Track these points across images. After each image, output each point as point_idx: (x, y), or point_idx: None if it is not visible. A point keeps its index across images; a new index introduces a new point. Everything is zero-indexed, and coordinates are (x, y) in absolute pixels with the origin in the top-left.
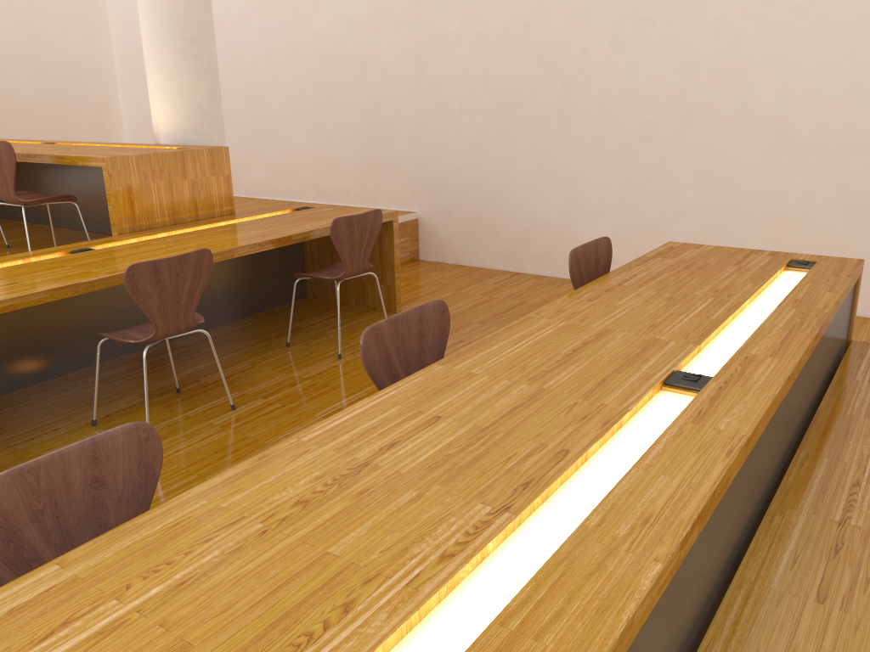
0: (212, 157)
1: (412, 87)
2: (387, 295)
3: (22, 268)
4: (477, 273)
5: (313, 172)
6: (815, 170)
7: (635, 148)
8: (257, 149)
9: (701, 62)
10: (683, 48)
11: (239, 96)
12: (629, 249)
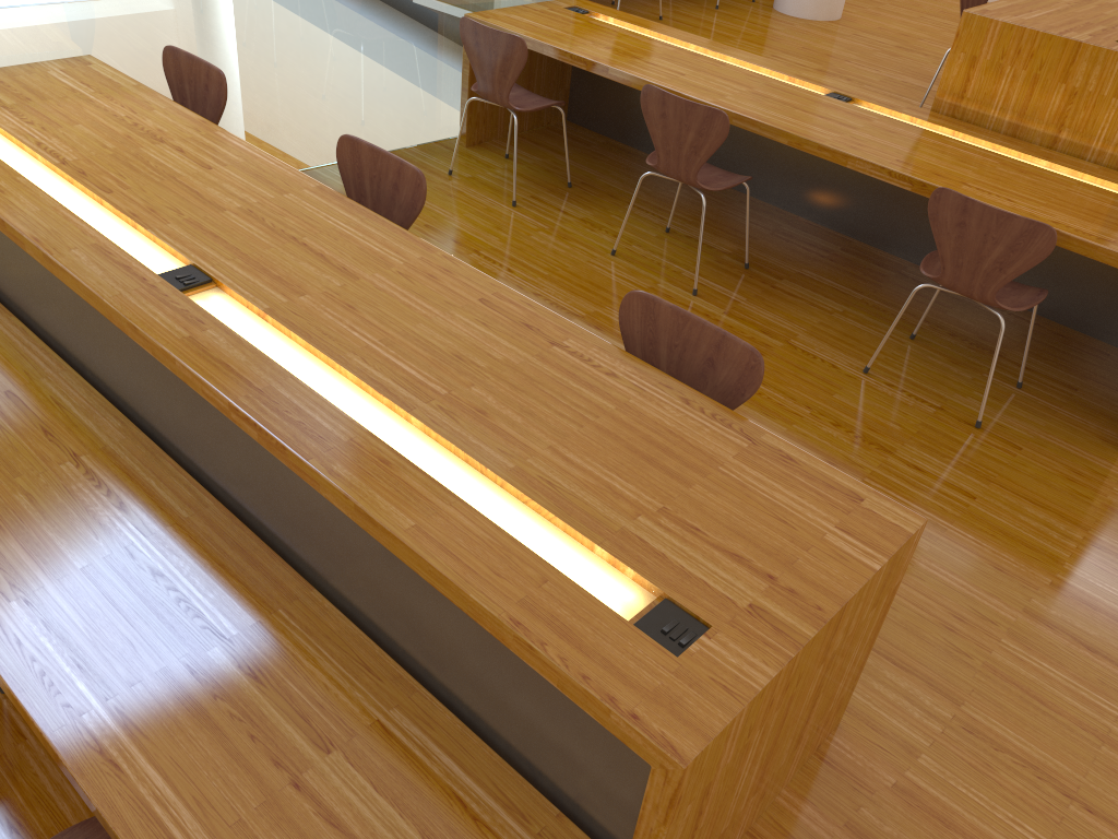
0: None
1: None
2: None
3: (743, 76)
4: None
5: None
6: None
7: None
8: None
9: None
10: None
11: None
12: None
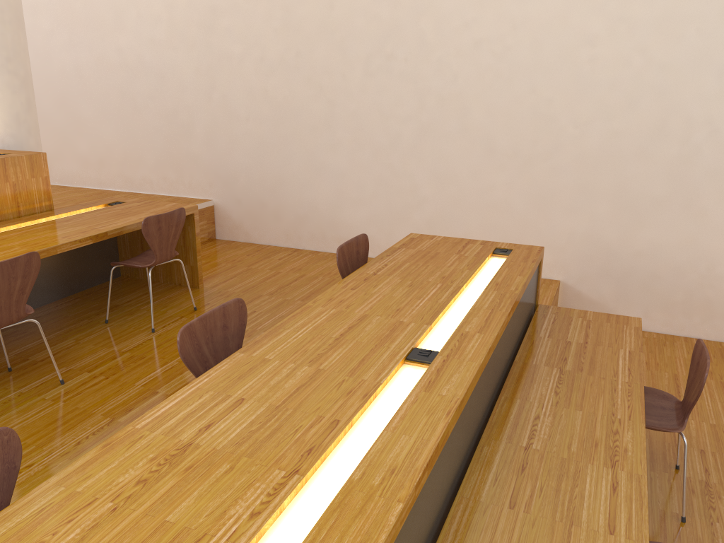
0: (32, 162)
1: (205, 97)
2: (191, 274)
3: None
4: (264, 250)
5: (121, 165)
6: (513, 172)
7: (385, 153)
8: (68, 144)
9: (431, 90)
10: (417, 79)
11: (50, 98)
12: (384, 230)
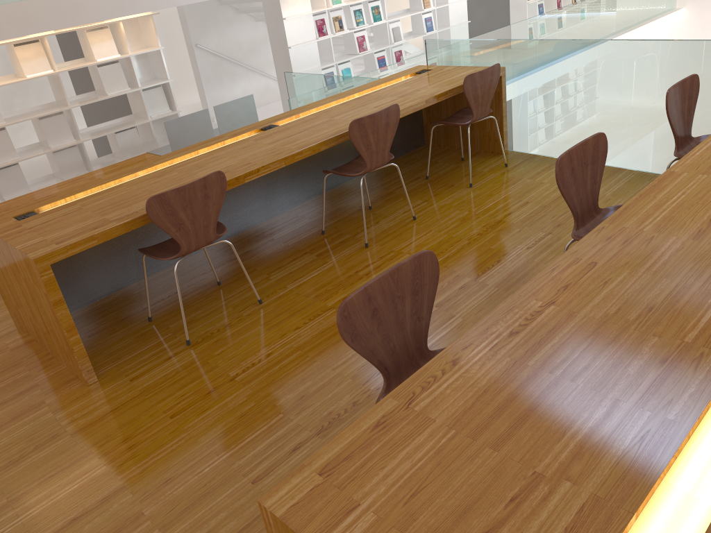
0: None
1: None
2: None
3: None
4: None
5: None
6: None
7: None
8: None
9: None
10: None
11: None
12: None
